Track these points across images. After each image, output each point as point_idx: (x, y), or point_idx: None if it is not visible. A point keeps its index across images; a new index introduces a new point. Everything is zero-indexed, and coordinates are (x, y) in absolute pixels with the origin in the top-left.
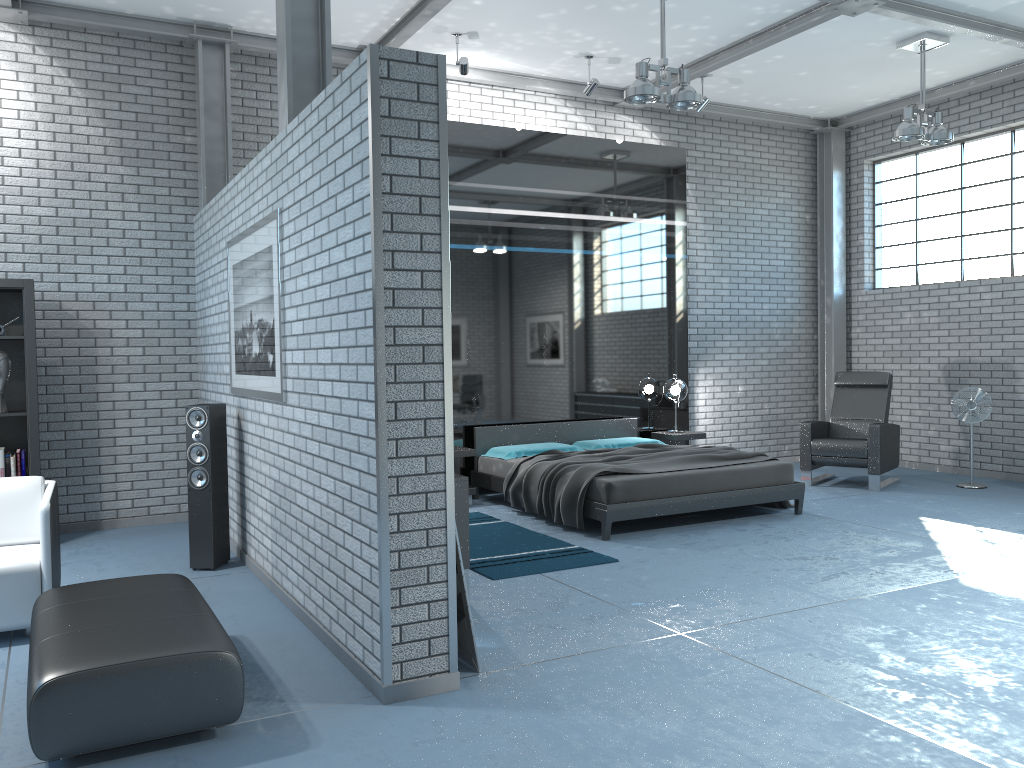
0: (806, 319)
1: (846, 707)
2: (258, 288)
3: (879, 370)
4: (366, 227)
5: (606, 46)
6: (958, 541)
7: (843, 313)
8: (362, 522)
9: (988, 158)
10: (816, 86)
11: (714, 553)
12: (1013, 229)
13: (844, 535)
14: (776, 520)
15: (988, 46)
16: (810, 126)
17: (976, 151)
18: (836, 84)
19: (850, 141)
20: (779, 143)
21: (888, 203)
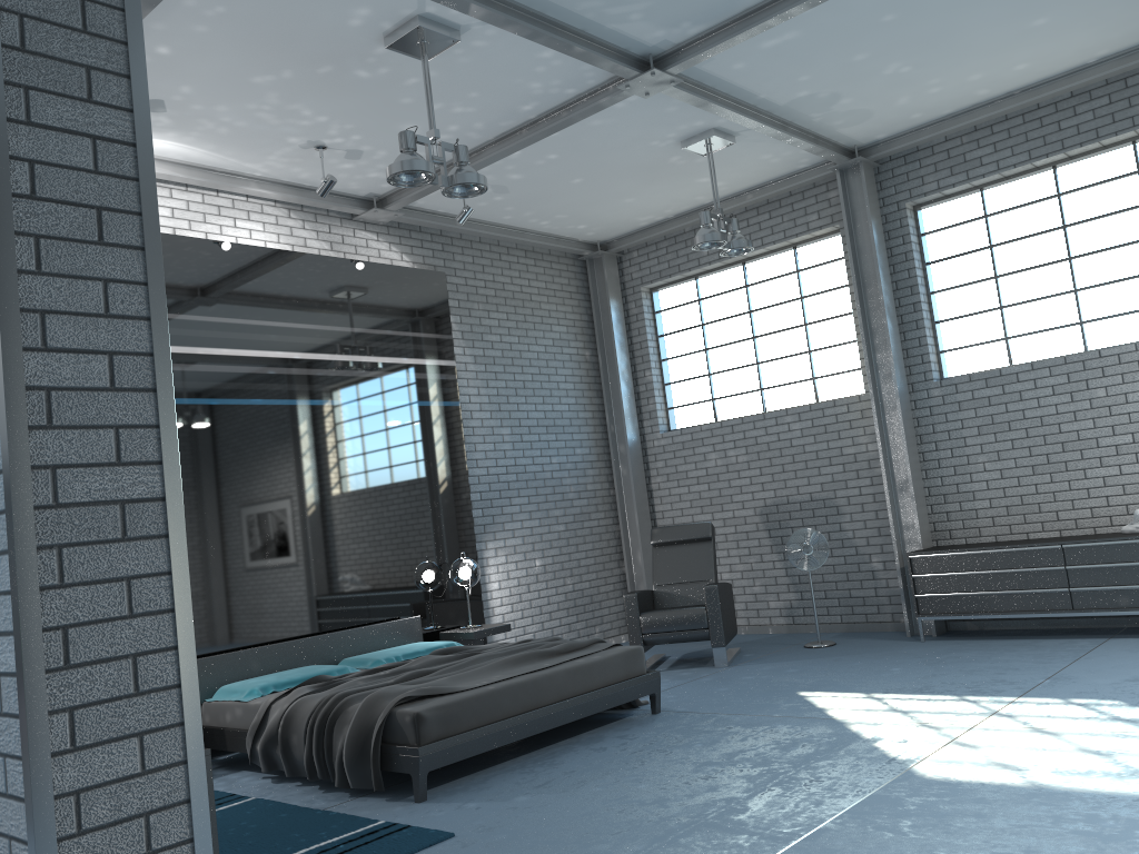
0: (600, 472)
1: None
2: None
3: (689, 523)
4: None
5: (344, 132)
6: (866, 716)
7: (640, 461)
8: None
9: (773, 277)
10: (589, 198)
11: (585, 793)
12: (811, 351)
13: (731, 733)
14: (635, 726)
15: (770, 151)
16: (580, 250)
17: (760, 271)
18: (611, 196)
19: (623, 267)
20: (548, 270)
21: (672, 333)
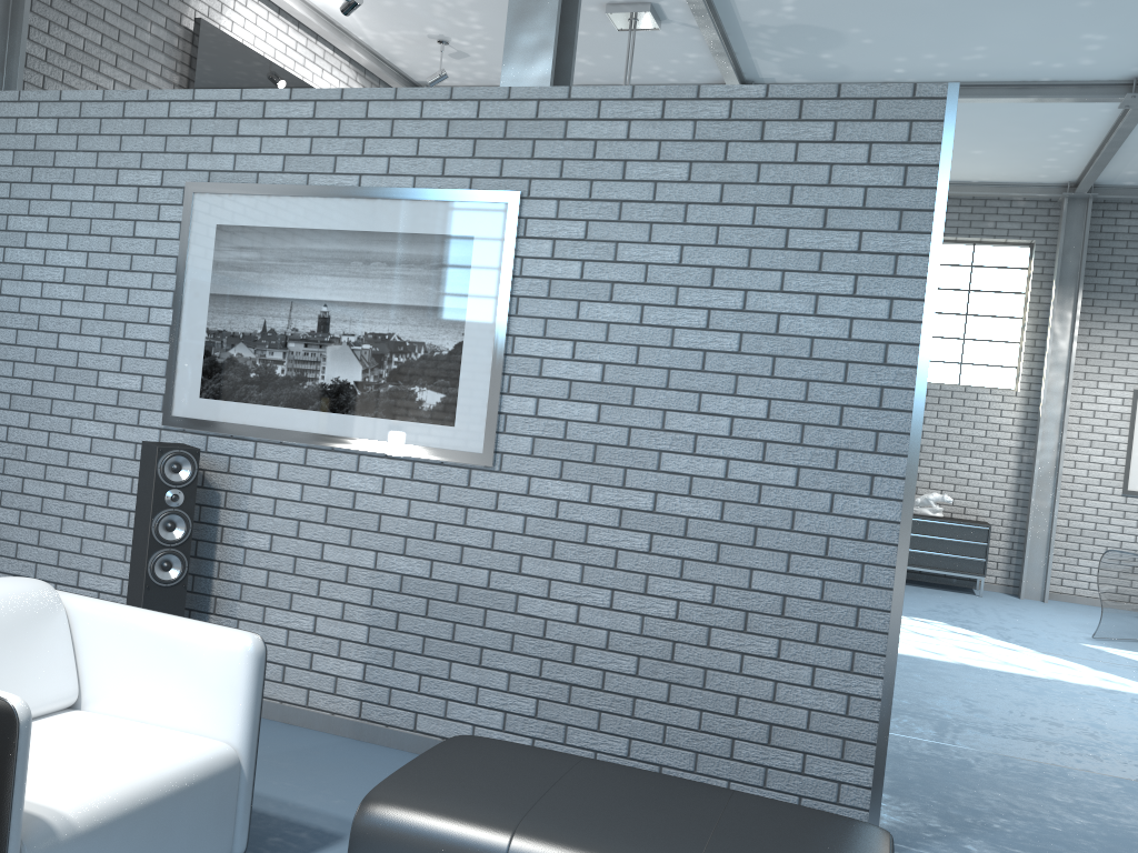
0: None
1: (1097, 774)
2: (379, 285)
3: None
4: (904, 291)
5: (477, 40)
6: None
7: None
8: (822, 642)
9: None
10: None
11: None
12: None
13: None
14: None
15: None
16: None
17: None
18: None
19: None
20: None
21: None
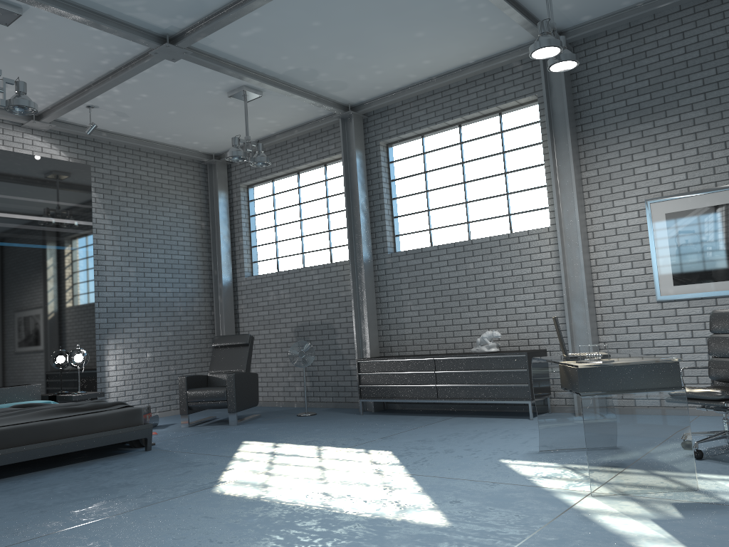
0: (205, 300)
1: None
2: None
3: (257, 335)
4: None
5: None
6: (250, 456)
7: (231, 294)
8: None
9: (313, 183)
10: (189, 125)
11: (22, 495)
12: (330, 231)
13: (165, 463)
14: (122, 458)
15: (294, 103)
16: (199, 158)
17: (306, 178)
18: (203, 124)
19: (231, 171)
20: (177, 169)
21: (258, 215)
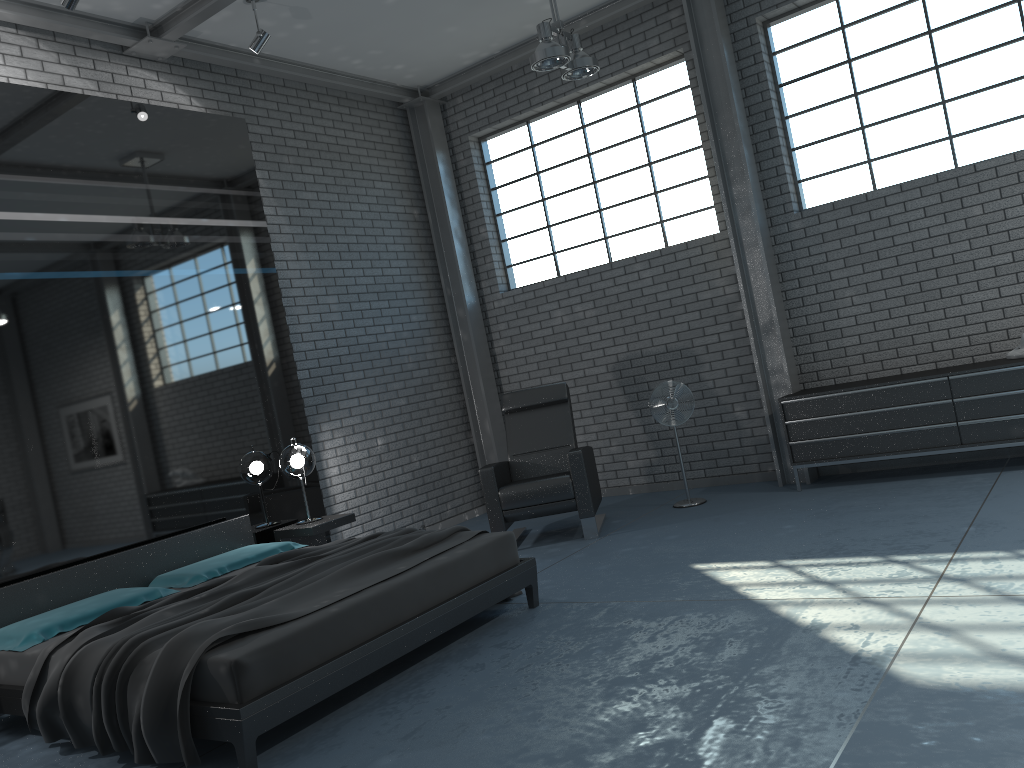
0: (439, 339)
1: None
2: None
3: (537, 386)
4: None
5: None
6: (787, 593)
7: (481, 325)
8: None
9: (612, 115)
10: (406, 27)
11: (469, 746)
12: (657, 192)
13: (633, 629)
14: (513, 628)
15: None
16: (399, 96)
17: (597, 109)
18: (431, 24)
19: (447, 116)
20: (365, 120)
21: (506, 185)
